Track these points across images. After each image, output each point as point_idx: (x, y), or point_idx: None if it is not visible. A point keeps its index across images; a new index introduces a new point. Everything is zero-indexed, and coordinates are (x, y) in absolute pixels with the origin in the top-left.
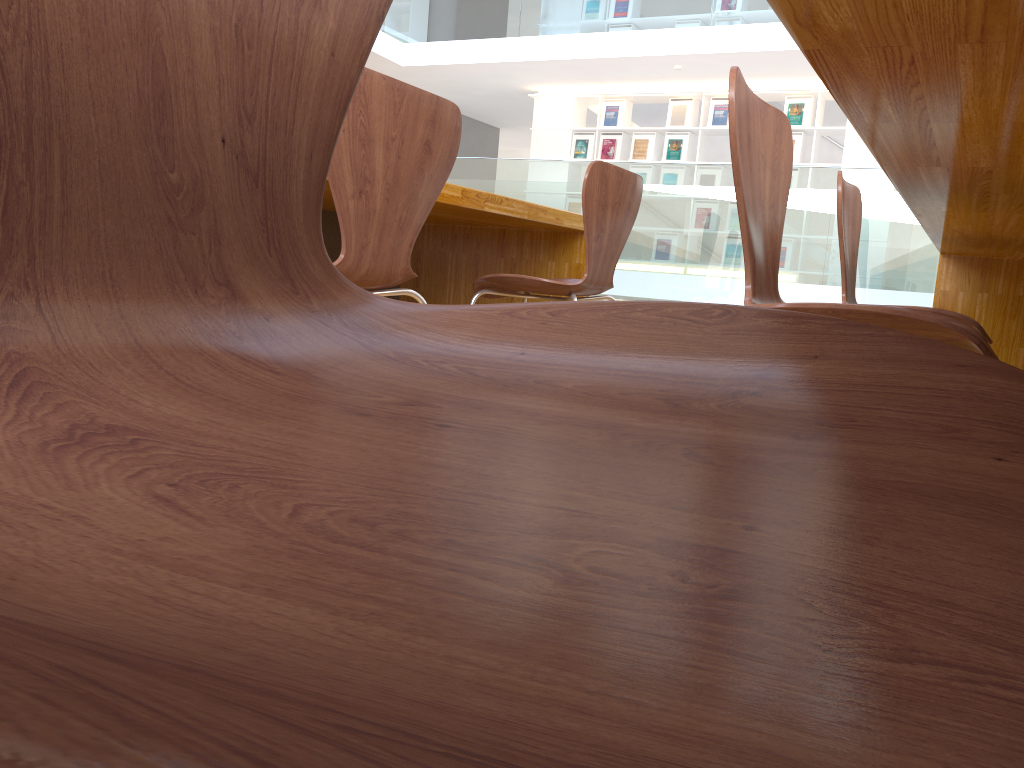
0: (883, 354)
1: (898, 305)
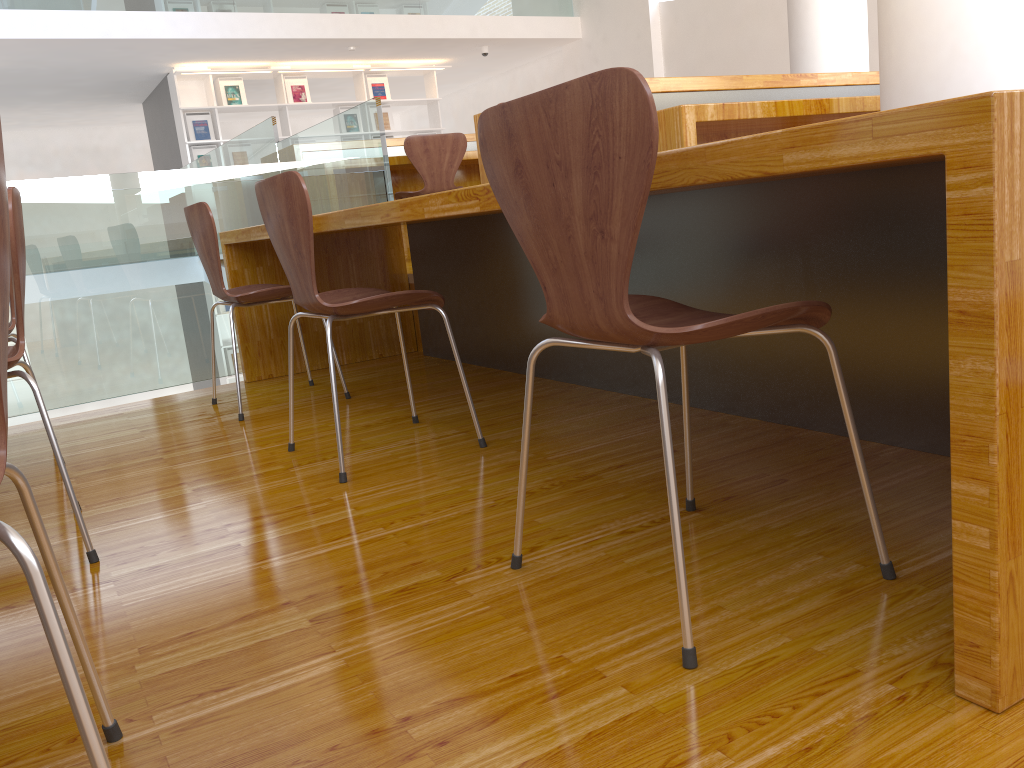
0: (636, 300)
1: (272, 287)
